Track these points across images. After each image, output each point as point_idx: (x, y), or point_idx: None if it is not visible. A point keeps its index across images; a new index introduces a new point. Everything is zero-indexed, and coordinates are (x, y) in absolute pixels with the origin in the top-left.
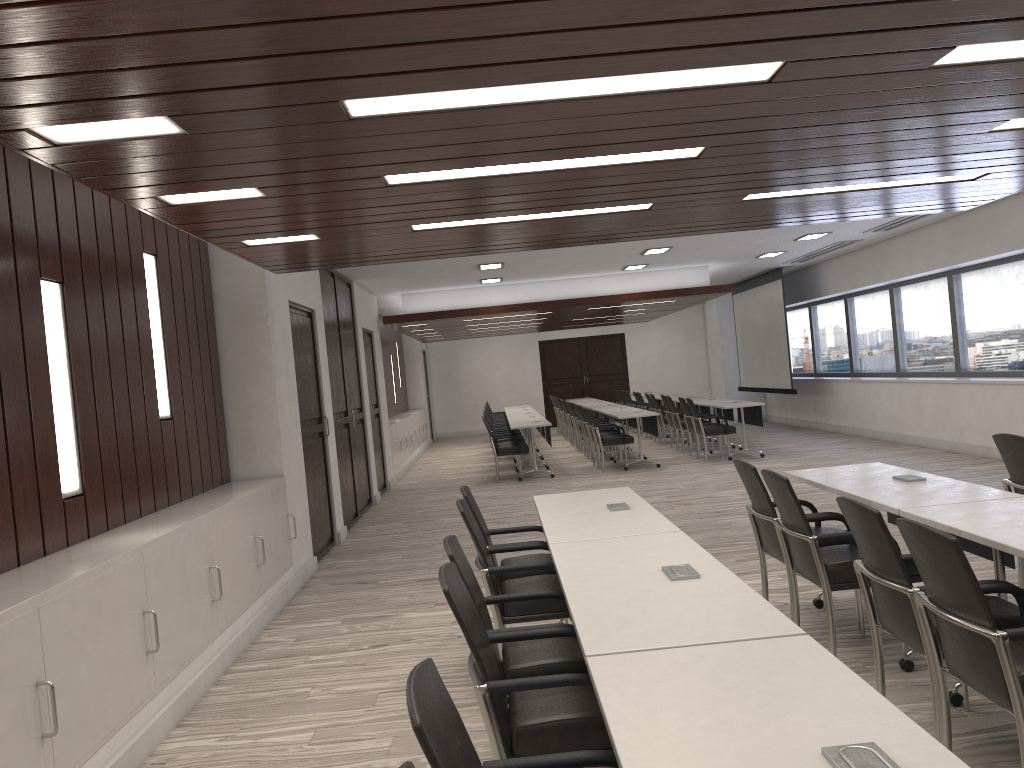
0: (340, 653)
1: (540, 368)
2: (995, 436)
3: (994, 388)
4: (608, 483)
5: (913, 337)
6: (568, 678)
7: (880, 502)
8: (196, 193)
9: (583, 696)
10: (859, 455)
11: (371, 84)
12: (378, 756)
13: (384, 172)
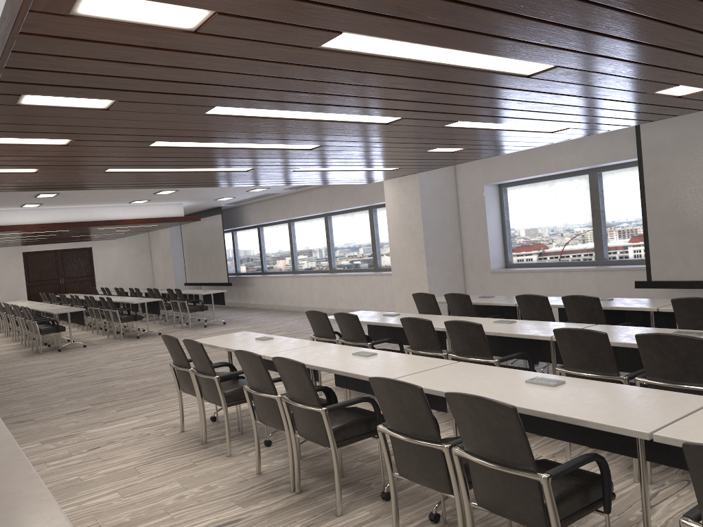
0: (70, 457)
1: (24, 273)
2: (414, 294)
3: (355, 277)
4: (135, 346)
5: (303, 250)
6: (360, 399)
7: (397, 323)
8: (27, 138)
9: (347, 413)
10: (283, 319)
11: (246, 102)
12: (181, 490)
13: (162, 140)
